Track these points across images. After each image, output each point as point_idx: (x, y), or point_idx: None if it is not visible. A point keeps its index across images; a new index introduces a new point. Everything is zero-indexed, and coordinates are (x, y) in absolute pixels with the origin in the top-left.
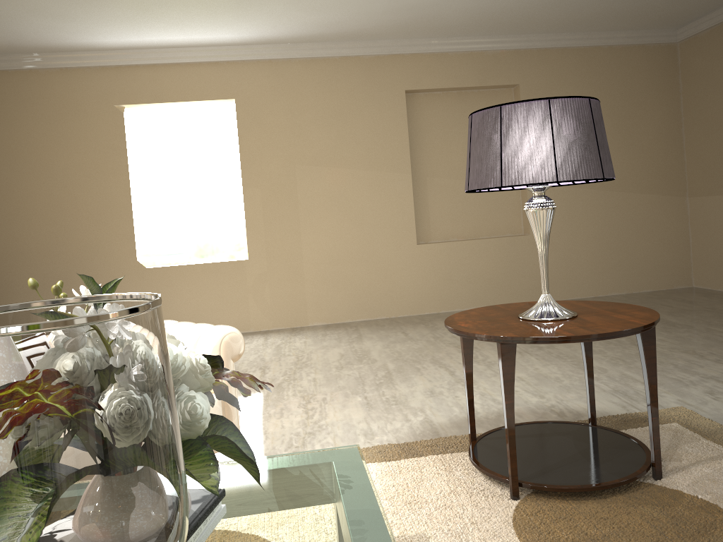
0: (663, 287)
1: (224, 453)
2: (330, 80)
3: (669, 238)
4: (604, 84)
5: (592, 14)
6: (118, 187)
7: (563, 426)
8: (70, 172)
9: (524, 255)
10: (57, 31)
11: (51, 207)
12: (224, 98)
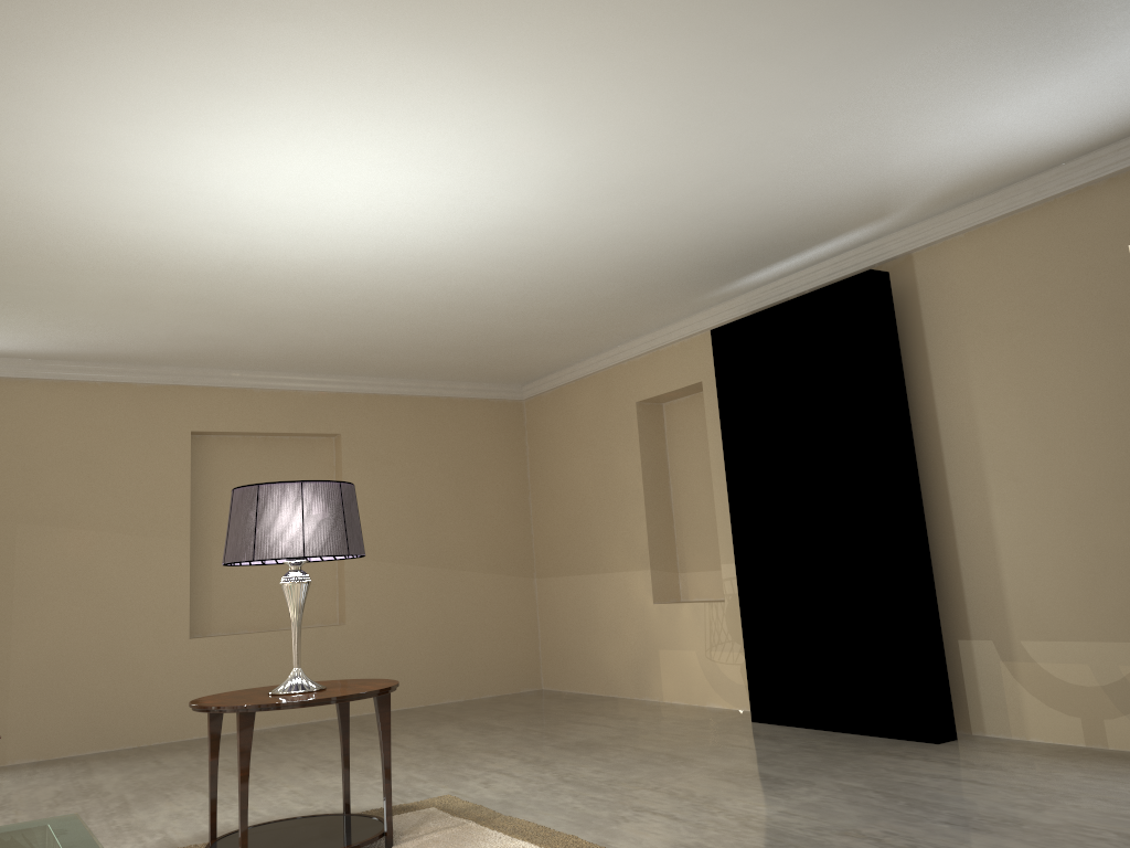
0: (508, 690)
1: None
2: (86, 410)
3: (515, 628)
4: (443, 440)
5: (424, 363)
6: None
7: (316, 818)
8: None
9: (337, 652)
10: None
11: None
12: None
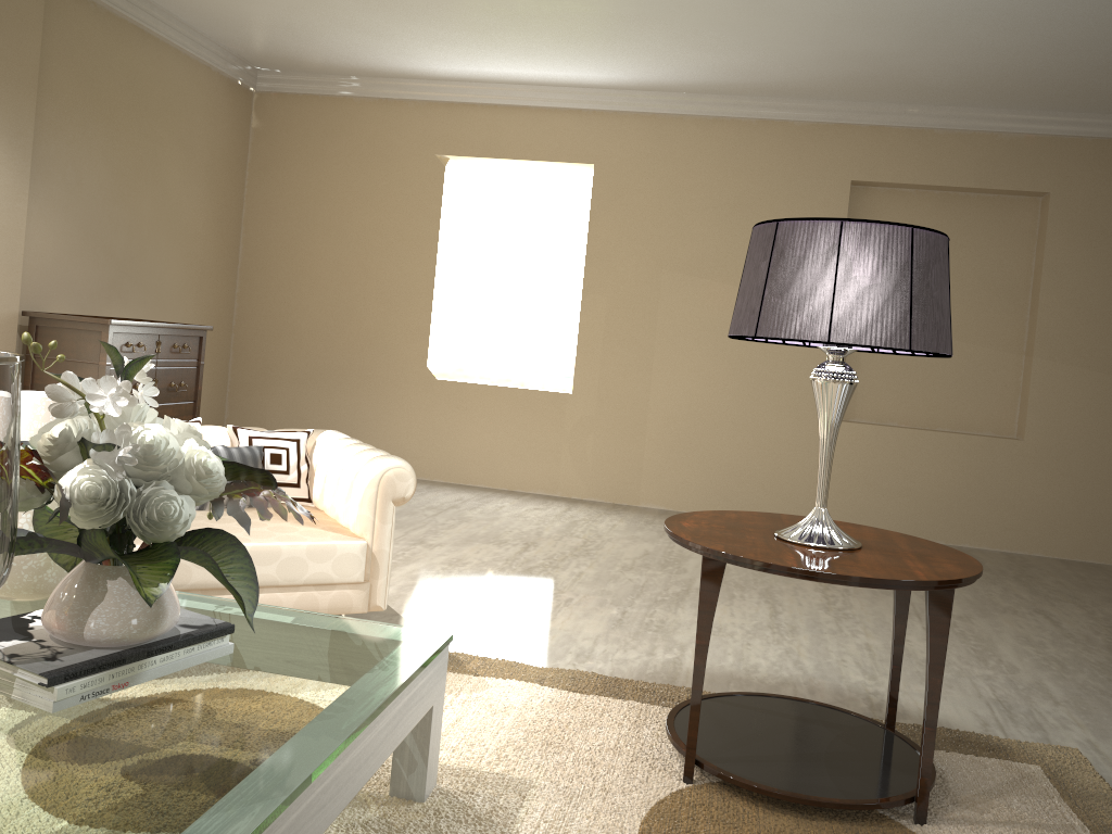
0: None
1: (214, 575)
2: (737, 152)
3: None
4: None
5: None
6: (421, 264)
7: (842, 717)
8: (366, 236)
9: (1006, 472)
10: (374, 51)
11: (337, 278)
12: (580, 161)
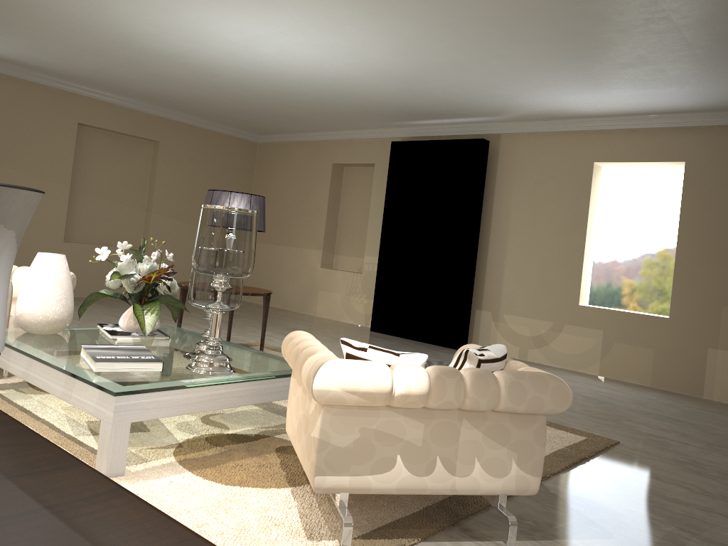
0: None
1: (170, 307)
2: (19, 97)
3: None
4: (213, 157)
5: (218, 113)
6: None
7: None
8: None
9: None
10: None
11: None
12: None
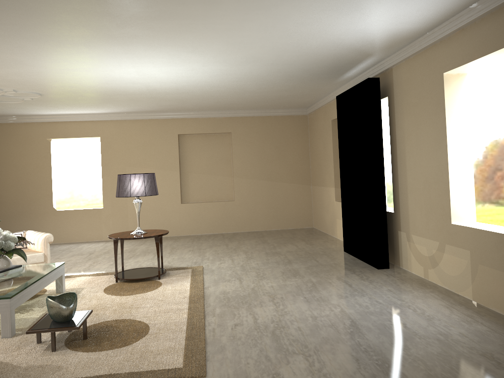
0: (298, 227)
1: (18, 255)
2: (144, 129)
3: (302, 204)
4: (272, 133)
5: (256, 105)
6: (46, 174)
7: (153, 268)
8: (25, 167)
9: (231, 210)
10: (21, 111)
11: (17, 182)
12: (95, 136)
